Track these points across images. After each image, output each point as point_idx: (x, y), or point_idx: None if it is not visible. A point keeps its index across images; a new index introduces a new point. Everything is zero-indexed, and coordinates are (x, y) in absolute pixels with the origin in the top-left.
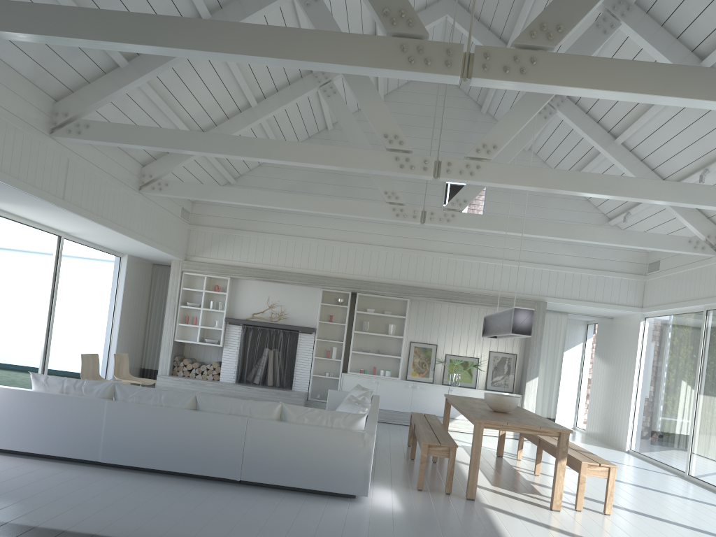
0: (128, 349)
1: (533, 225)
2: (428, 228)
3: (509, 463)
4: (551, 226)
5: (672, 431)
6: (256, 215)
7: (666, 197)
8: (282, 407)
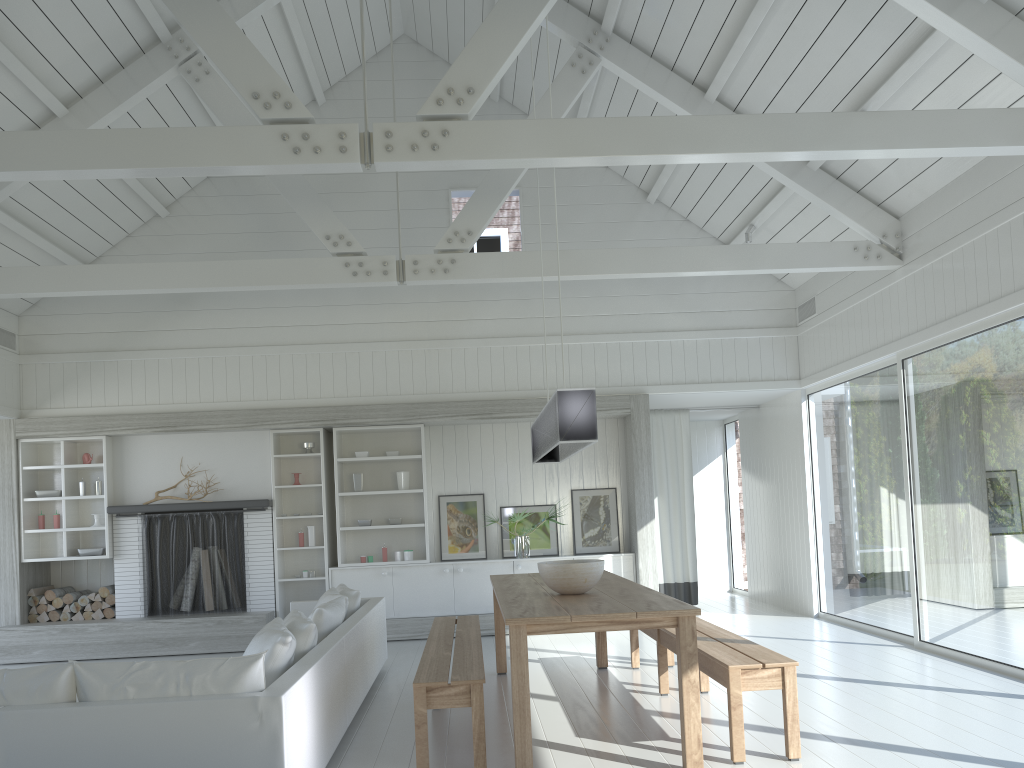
0: None
1: (594, 258)
2: (436, 302)
3: (618, 678)
4: (624, 256)
5: (882, 570)
6: (137, 322)
7: (801, 143)
8: (76, 671)
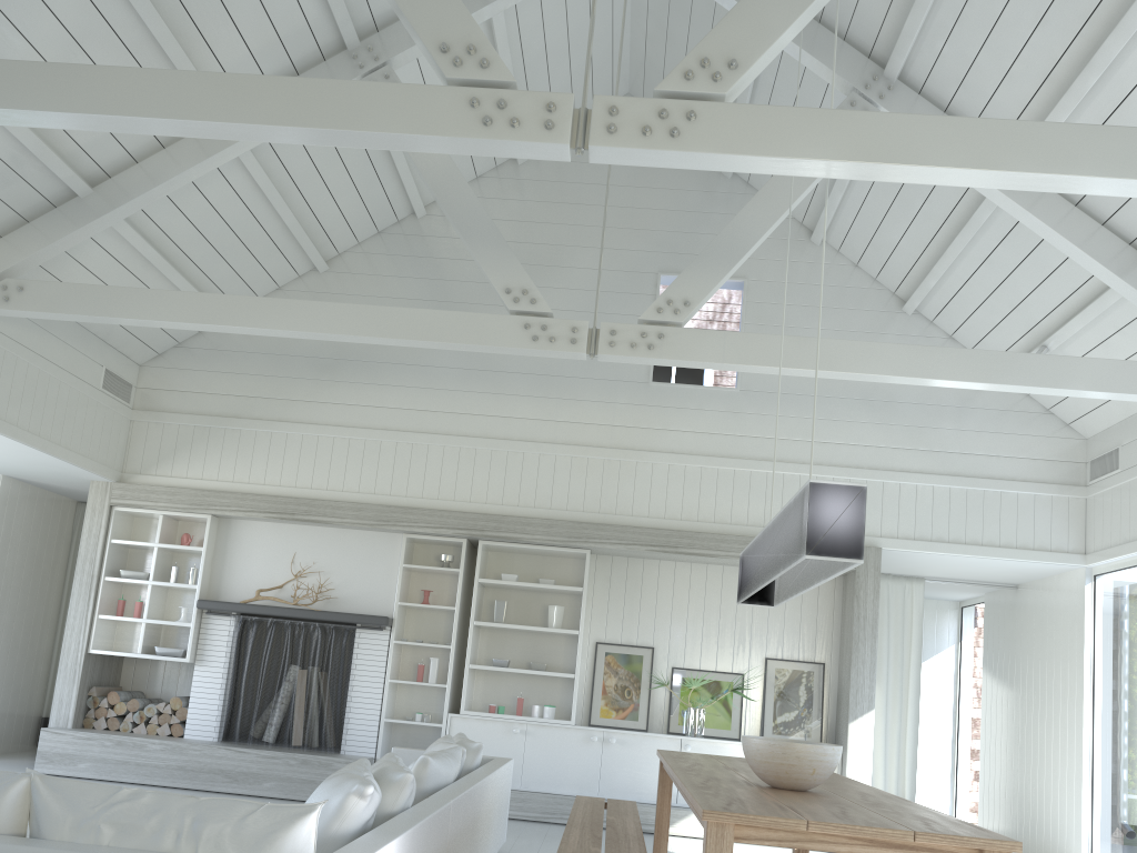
0: (3, 676)
1: (844, 351)
2: (625, 404)
3: None
4: (885, 353)
5: None
6: (271, 388)
7: None
8: (32, 788)
